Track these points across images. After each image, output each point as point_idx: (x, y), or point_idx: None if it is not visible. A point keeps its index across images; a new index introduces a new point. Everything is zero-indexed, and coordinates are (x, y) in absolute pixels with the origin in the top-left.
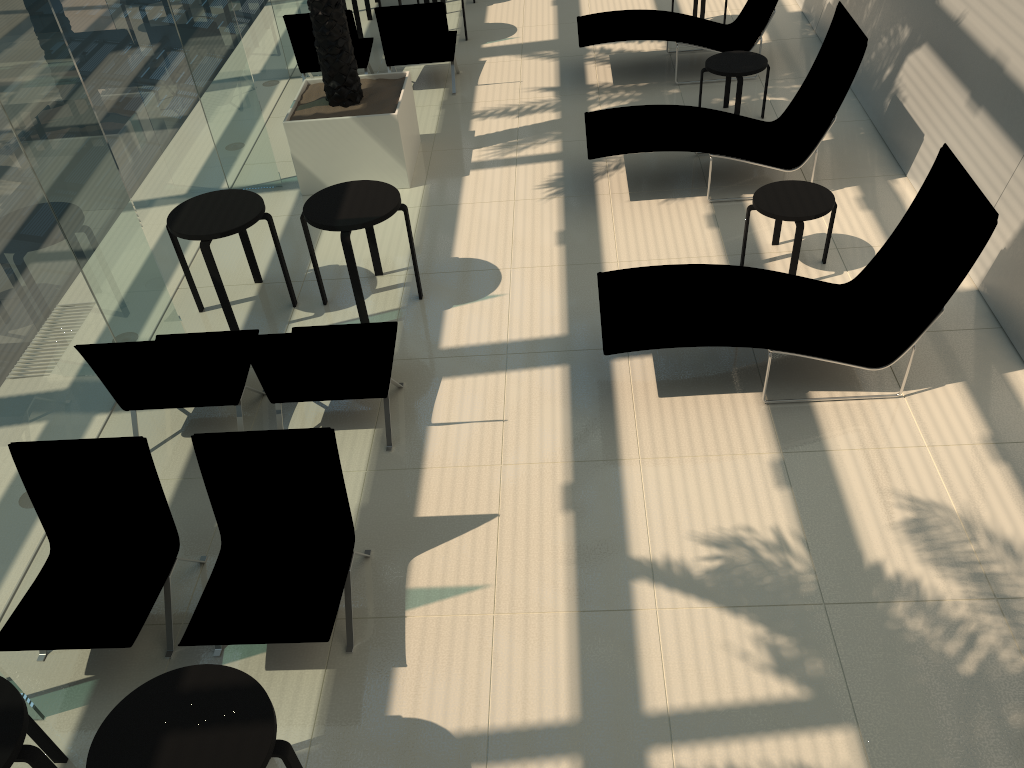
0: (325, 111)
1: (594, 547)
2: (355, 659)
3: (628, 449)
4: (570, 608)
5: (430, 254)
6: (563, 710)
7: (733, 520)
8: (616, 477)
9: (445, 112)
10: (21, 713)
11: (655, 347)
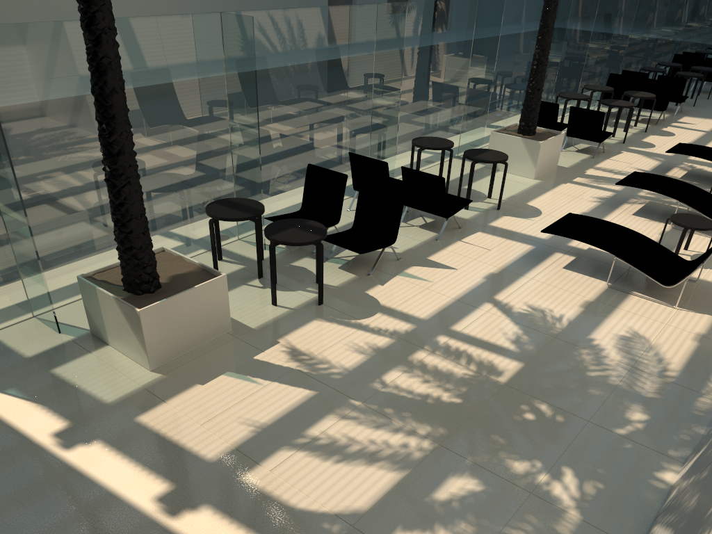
0: (513, 134)
1: (482, 290)
2: (368, 277)
3: (529, 275)
4: (454, 298)
5: (517, 199)
6: (423, 315)
7: (547, 306)
8: (515, 279)
9: (580, 162)
10: (261, 211)
11: (563, 235)
